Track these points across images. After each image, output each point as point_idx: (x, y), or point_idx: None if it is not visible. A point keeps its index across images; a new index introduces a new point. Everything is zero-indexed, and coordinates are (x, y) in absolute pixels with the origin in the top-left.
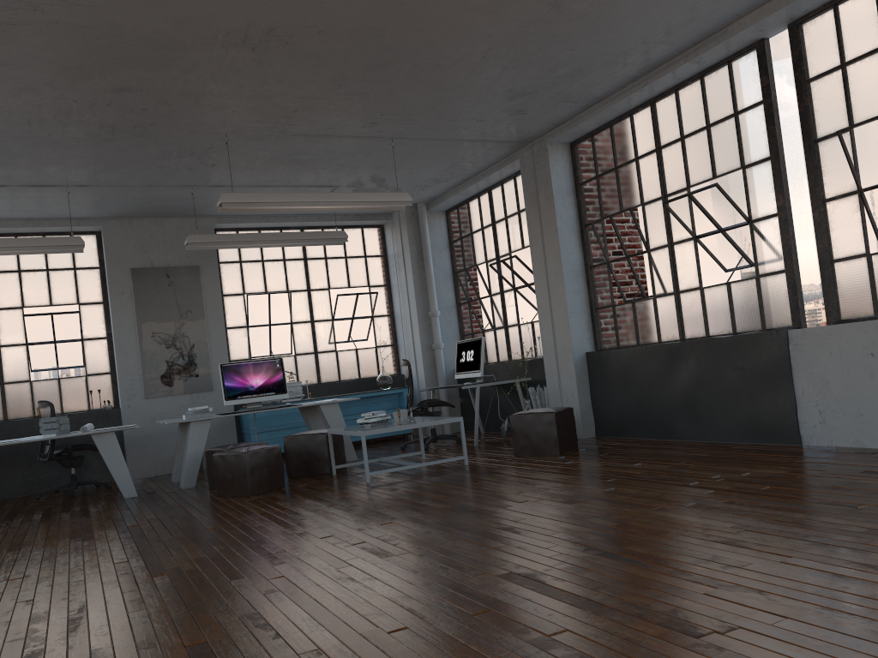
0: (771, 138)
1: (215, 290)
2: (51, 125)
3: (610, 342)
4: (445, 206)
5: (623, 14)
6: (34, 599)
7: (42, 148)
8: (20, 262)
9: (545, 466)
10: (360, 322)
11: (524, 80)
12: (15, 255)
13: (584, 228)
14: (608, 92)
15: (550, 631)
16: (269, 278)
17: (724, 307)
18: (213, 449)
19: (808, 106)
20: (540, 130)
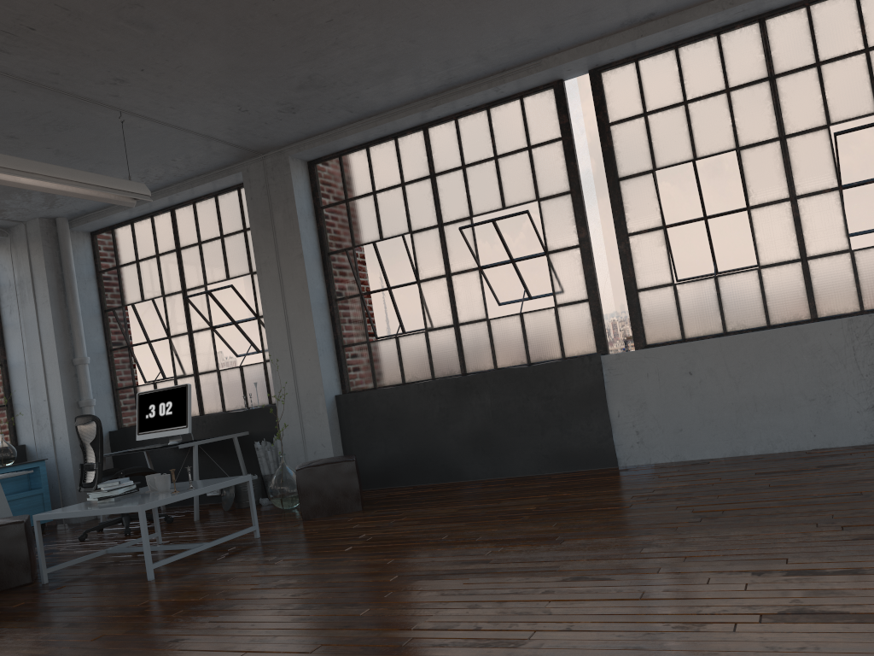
0: (572, 173)
1: None
2: None
3: (363, 382)
4: (96, 226)
5: (492, 12)
6: None
7: None
8: None
9: (384, 521)
10: None
11: (337, 66)
12: None
13: (328, 256)
14: (388, 107)
15: None
16: None
17: (516, 337)
18: None
19: (611, 147)
20: (287, 140)
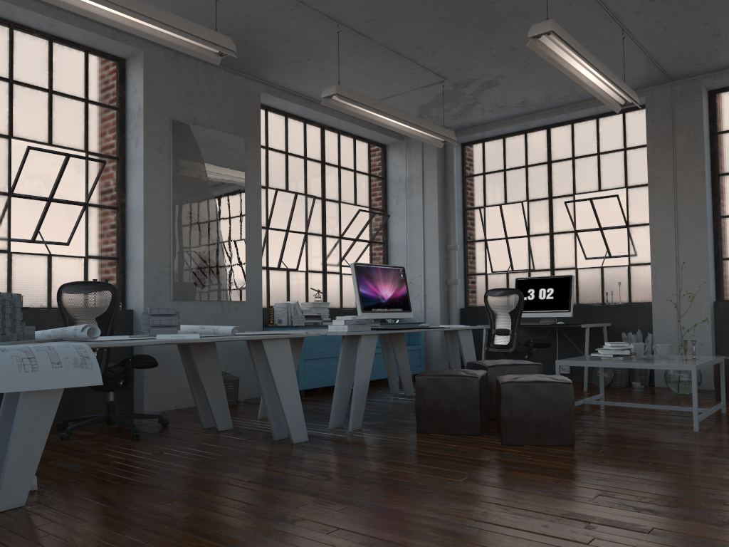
0: None
1: (256, 173)
2: None
3: None
4: (472, 138)
5: None
6: None
7: None
8: (13, 68)
9: None
10: (358, 246)
11: None
12: (6, 55)
13: (718, 177)
14: None
15: None
16: (291, 176)
17: None
18: (442, 375)
19: None
20: (709, 68)
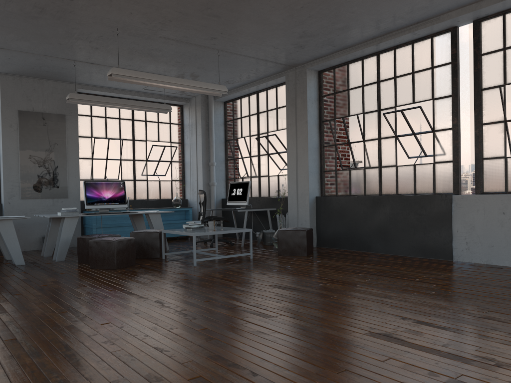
0: (454, 84)
1: (75, 132)
2: None
3: (331, 192)
4: (225, 99)
5: None
6: (17, 338)
7: None
8: None
9: (306, 263)
10: (163, 164)
11: (315, 26)
12: None
13: (322, 123)
14: (355, 43)
15: (452, 375)
16: (109, 129)
17: (410, 178)
18: (85, 236)
19: (479, 69)
20: (305, 60)
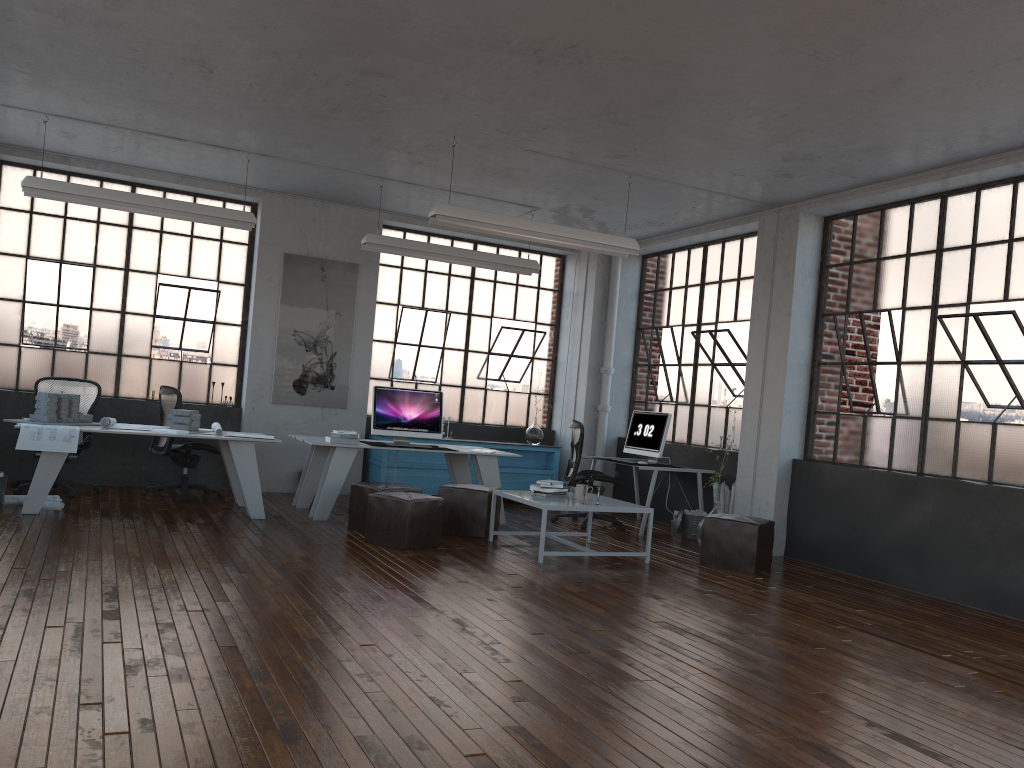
0: None
1: (371, 295)
2: (272, 92)
3: (824, 453)
4: (645, 251)
5: (966, 103)
6: (238, 646)
7: (247, 112)
8: (163, 222)
9: (746, 587)
10: (517, 361)
11: (813, 145)
12: None
13: (820, 317)
14: (896, 175)
15: None
16: (429, 293)
17: (982, 449)
18: (363, 485)
19: None
20: (797, 197)
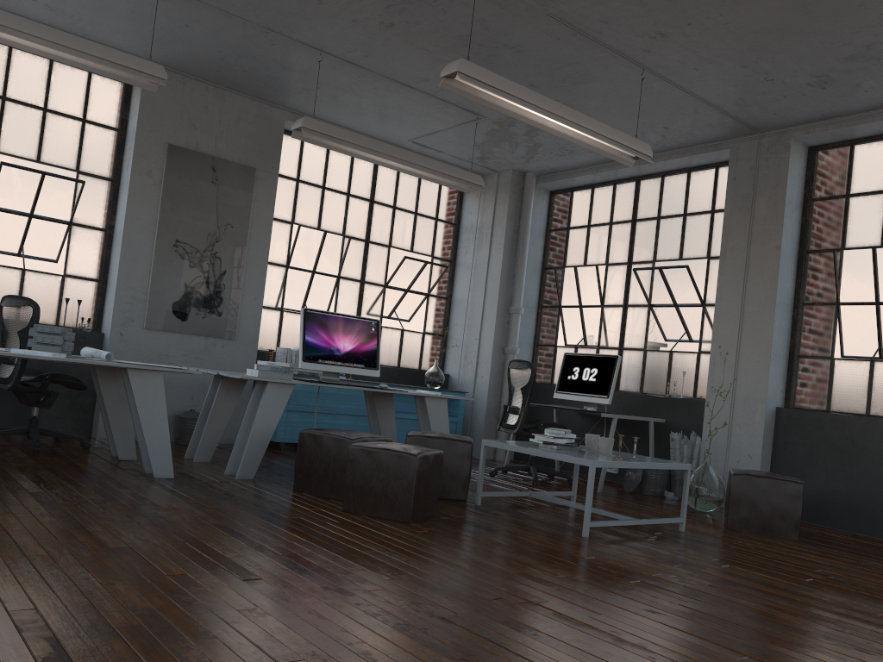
0: None
1: (268, 206)
2: None
3: (813, 401)
4: (558, 185)
5: None
6: None
7: None
8: (7, 86)
9: (838, 563)
10: (412, 298)
11: None
12: (2, 73)
13: (806, 254)
14: None
15: None
16: (326, 213)
17: None
18: (321, 433)
19: None
20: (796, 119)
